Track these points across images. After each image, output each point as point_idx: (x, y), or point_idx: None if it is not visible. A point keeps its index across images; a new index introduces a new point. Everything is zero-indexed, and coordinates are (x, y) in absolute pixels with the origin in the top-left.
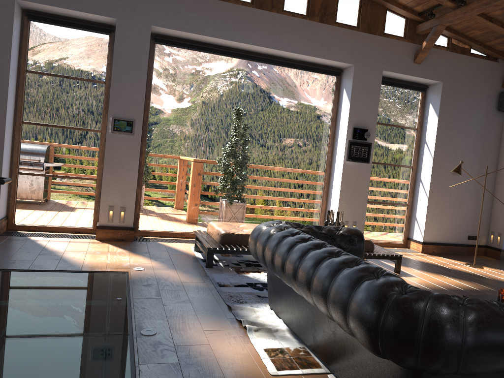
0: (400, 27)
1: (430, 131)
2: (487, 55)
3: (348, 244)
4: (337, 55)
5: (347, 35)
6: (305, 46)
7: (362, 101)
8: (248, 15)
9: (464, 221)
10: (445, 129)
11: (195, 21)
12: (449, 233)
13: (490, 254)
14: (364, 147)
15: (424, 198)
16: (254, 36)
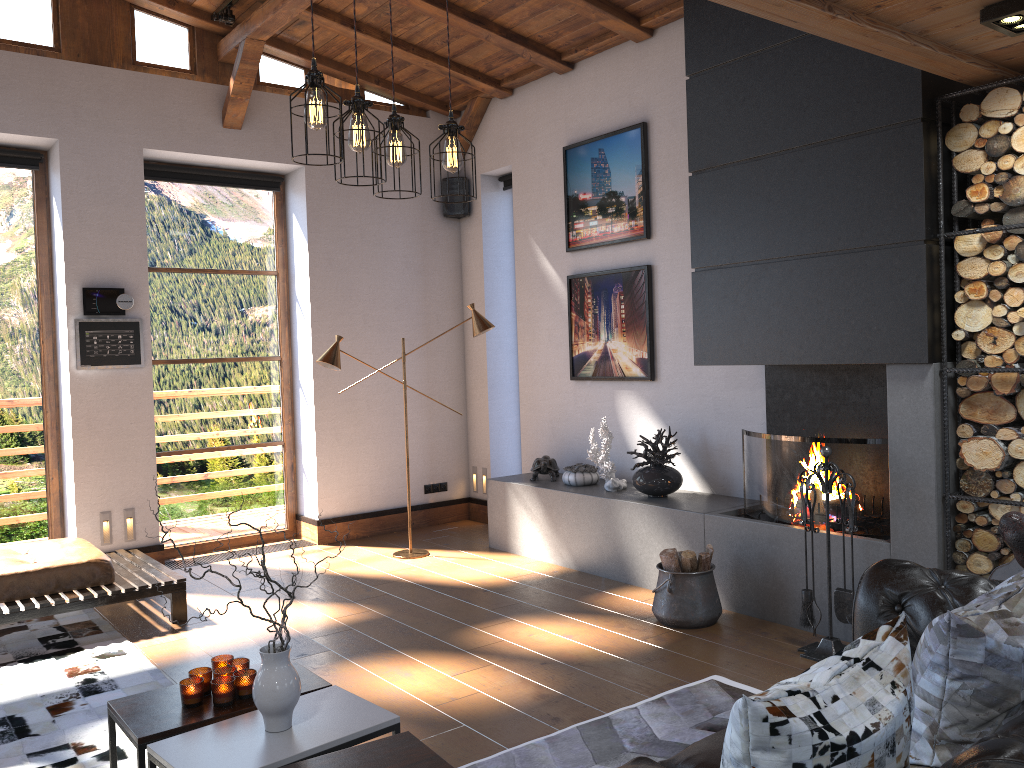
0: (180, 48)
1: (301, 275)
2: (403, 104)
3: None
4: (2, 117)
5: (24, 69)
6: None
7: (98, 223)
8: None
9: (410, 457)
10: (329, 268)
11: None
12: (380, 488)
13: (476, 514)
14: (124, 330)
15: (309, 423)
16: None
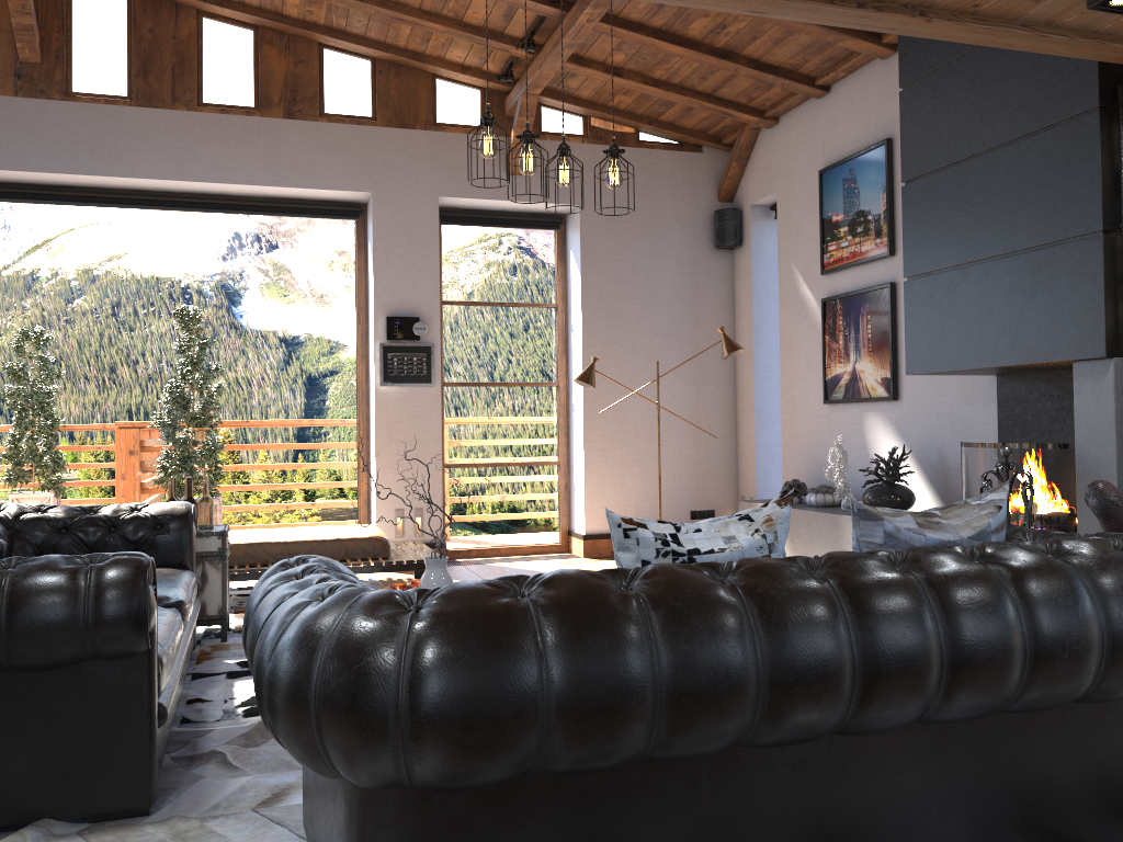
0: (473, 108)
1: (575, 307)
2: (678, 141)
3: (147, 534)
4: (330, 177)
5: (347, 137)
6: (257, 168)
7: (401, 262)
8: (119, 120)
9: (676, 482)
10: (600, 299)
11: (3, 145)
12: (645, 510)
13: None
14: (419, 354)
15: (579, 444)
16: (138, 161)
